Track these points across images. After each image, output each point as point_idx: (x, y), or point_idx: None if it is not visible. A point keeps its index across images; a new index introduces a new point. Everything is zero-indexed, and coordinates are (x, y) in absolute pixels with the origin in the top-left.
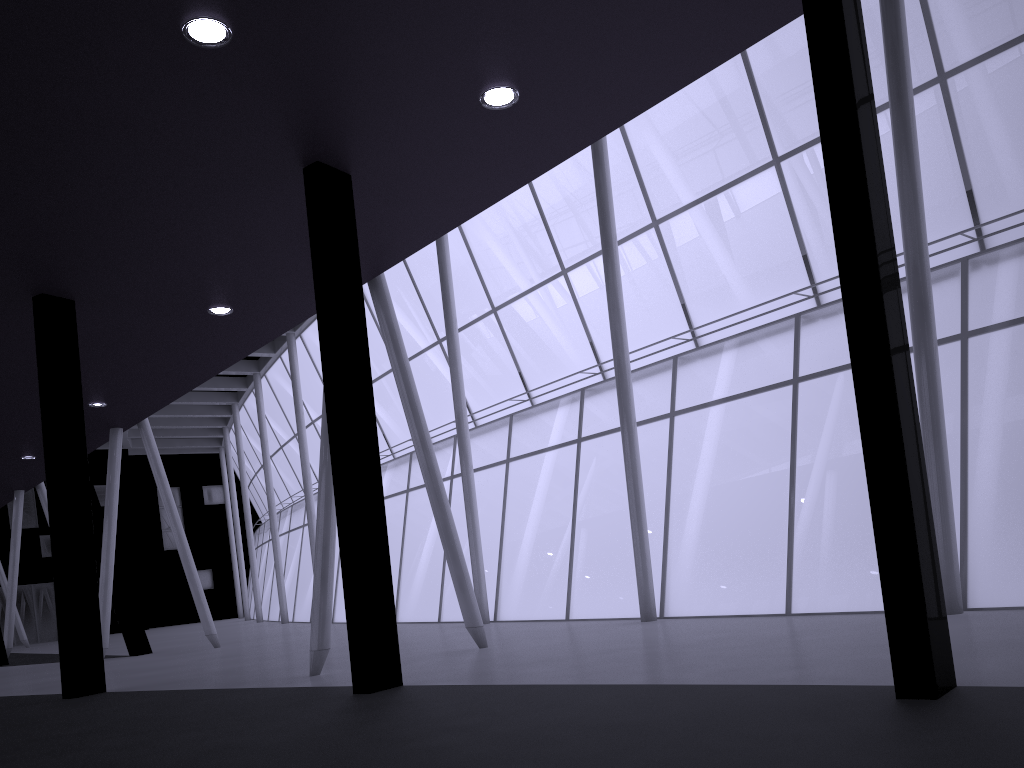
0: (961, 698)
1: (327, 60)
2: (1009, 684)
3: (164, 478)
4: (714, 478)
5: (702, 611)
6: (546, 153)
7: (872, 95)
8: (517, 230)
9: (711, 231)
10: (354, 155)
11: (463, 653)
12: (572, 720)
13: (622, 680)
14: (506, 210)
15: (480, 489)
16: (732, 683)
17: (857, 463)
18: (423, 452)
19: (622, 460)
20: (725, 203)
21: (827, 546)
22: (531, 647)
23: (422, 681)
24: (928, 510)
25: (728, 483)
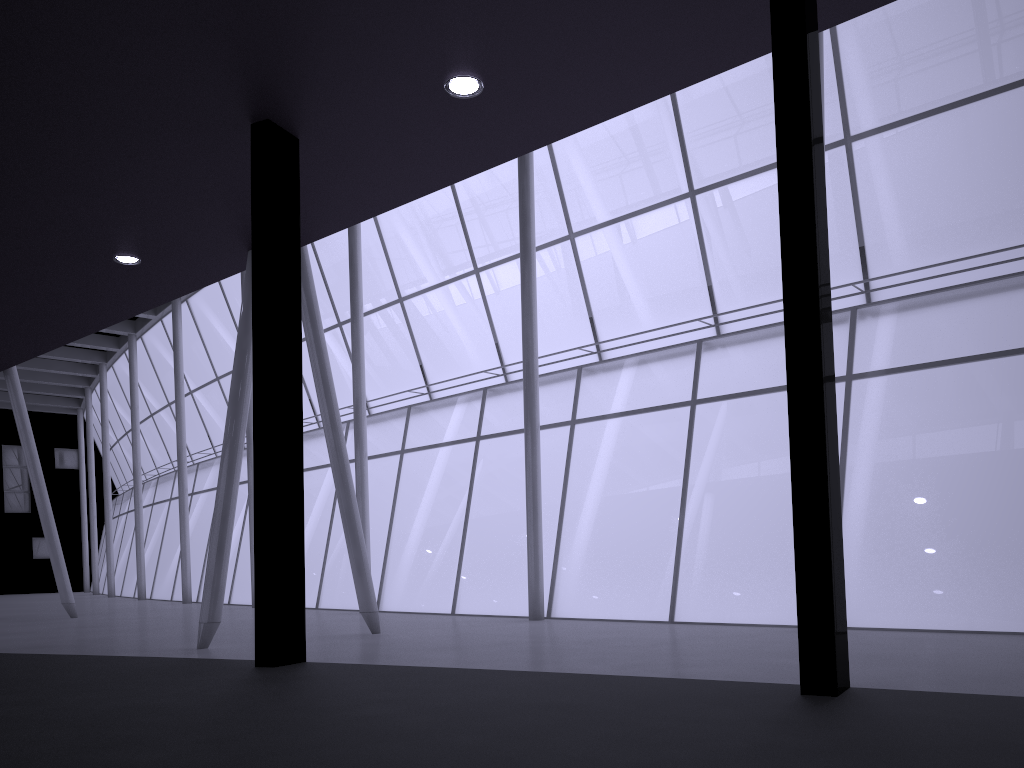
0: (858, 696)
1: (302, 18)
2: (895, 688)
3: (29, 432)
4: (603, 489)
5: (583, 615)
6: (496, 149)
7: (822, 142)
8: (427, 224)
9: (616, 252)
10: (307, 119)
11: (357, 637)
12: (500, 699)
13: (534, 668)
14: (418, 202)
15: (368, 478)
16: (643, 675)
17: (734, 488)
18: (332, 431)
19: (515, 463)
20: (631, 227)
21: (702, 563)
22: (426, 636)
23: (325, 659)
24: (840, 525)
25: (615, 495)
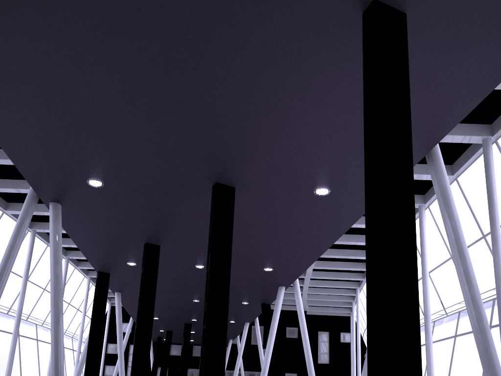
0: None
1: None
2: None
3: (302, 315)
4: None
5: None
6: None
7: None
8: None
9: None
10: None
11: None
12: None
13: None
14: None
15: None
16: None
17: None
18: (467, 284)
19: None
20: None
21: None
22: None
23: None
24: None
25: None
